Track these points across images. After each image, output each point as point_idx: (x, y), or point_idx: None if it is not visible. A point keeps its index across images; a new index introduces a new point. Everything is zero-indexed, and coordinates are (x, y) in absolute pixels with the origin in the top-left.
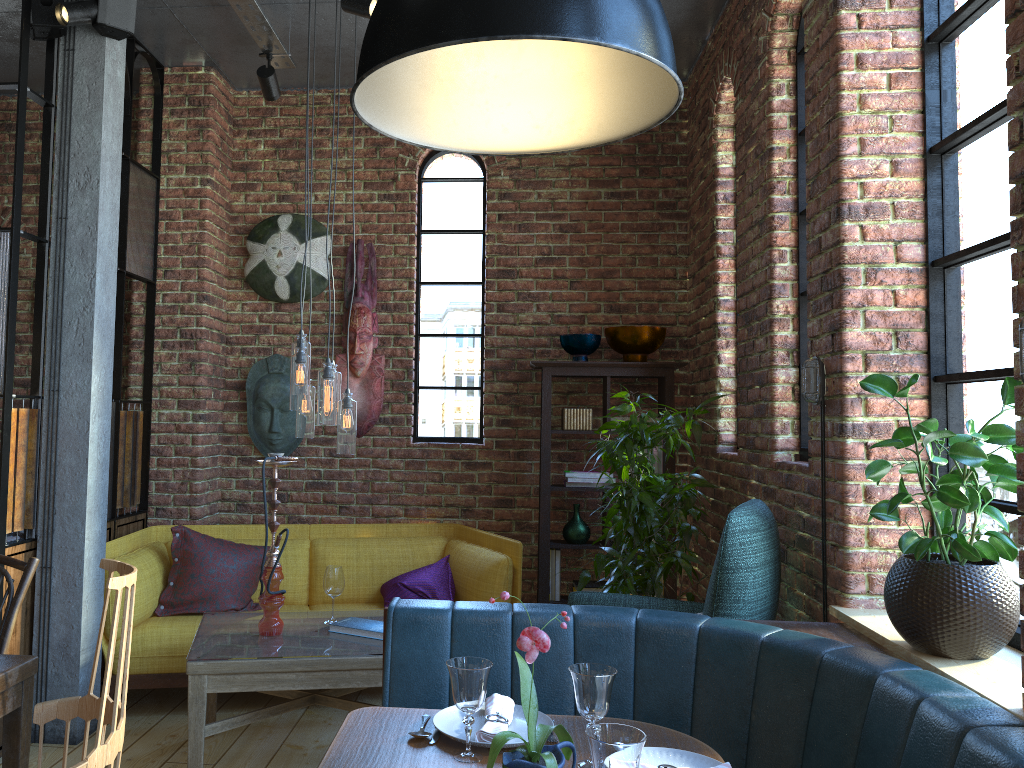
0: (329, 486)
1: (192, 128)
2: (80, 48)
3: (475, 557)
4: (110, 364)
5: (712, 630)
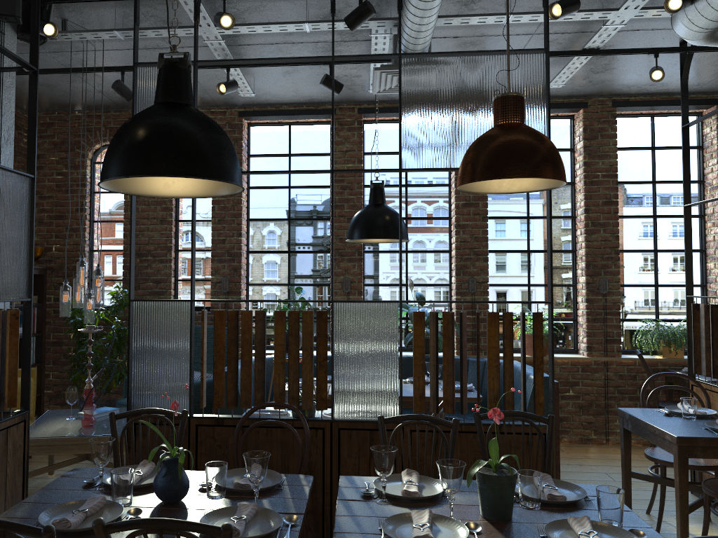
0: None
1: None
2: (6, 34)
3: None
4: None
5: None
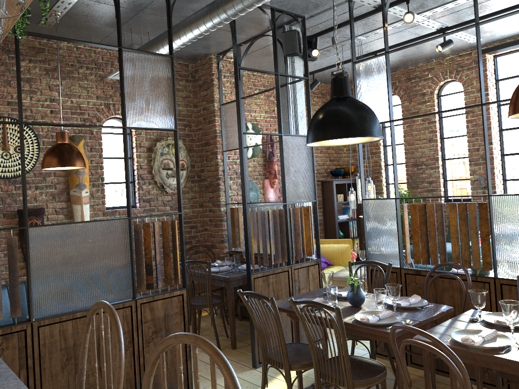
0: None
1: (232, 84)
2: (295, 62)
3: (333, 247)
4: None
5: None
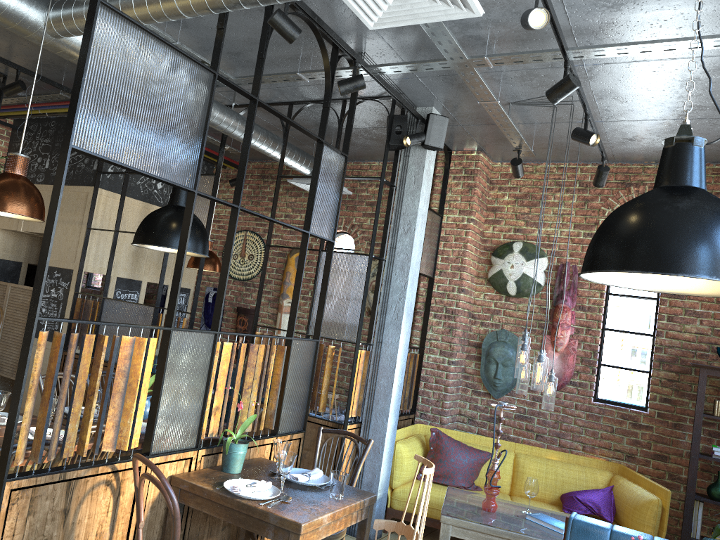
0: (530, 419)
1: (465, 187)
2: (412, 155)
3: (633, 492)
4: (409, 330)
5: None
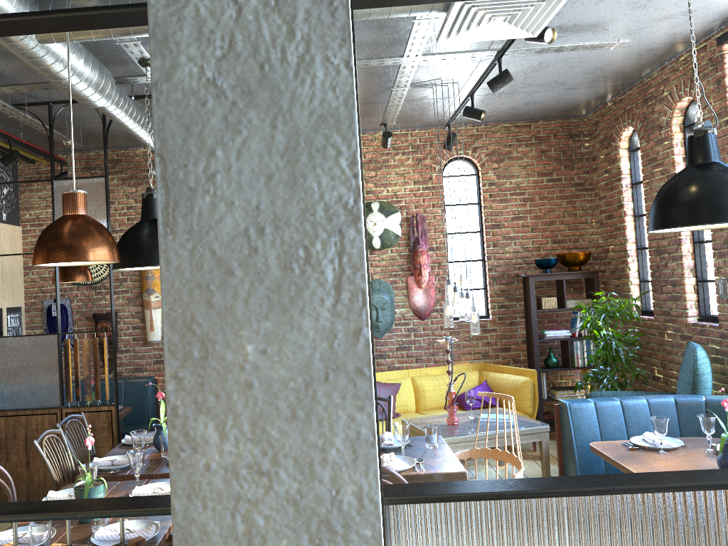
0: (409, 348)
1: None
2: None
3: (507, 379)
4: None
5: (711, 400)
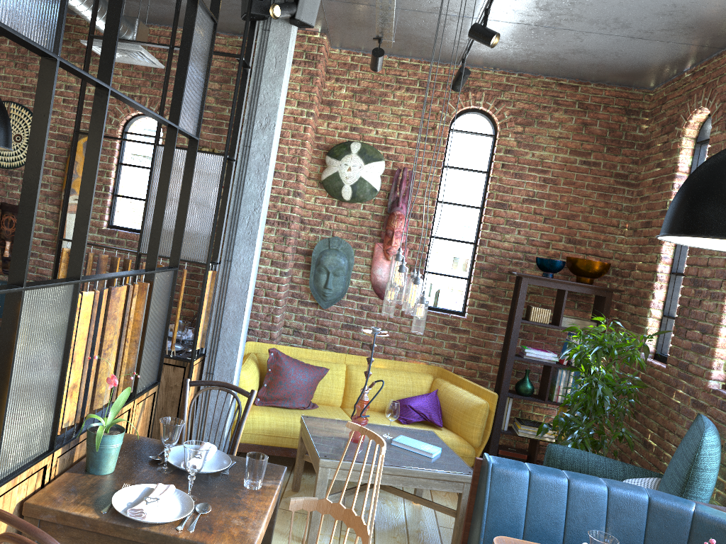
0: (357, 328)
1: (305, 75)
2: (273, 30)
3: (460, 396)
4: (260, 245)
5: (703, 515)
